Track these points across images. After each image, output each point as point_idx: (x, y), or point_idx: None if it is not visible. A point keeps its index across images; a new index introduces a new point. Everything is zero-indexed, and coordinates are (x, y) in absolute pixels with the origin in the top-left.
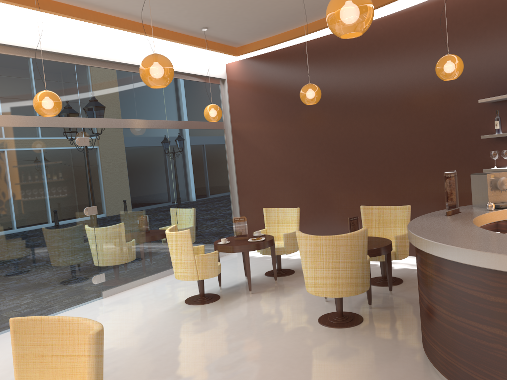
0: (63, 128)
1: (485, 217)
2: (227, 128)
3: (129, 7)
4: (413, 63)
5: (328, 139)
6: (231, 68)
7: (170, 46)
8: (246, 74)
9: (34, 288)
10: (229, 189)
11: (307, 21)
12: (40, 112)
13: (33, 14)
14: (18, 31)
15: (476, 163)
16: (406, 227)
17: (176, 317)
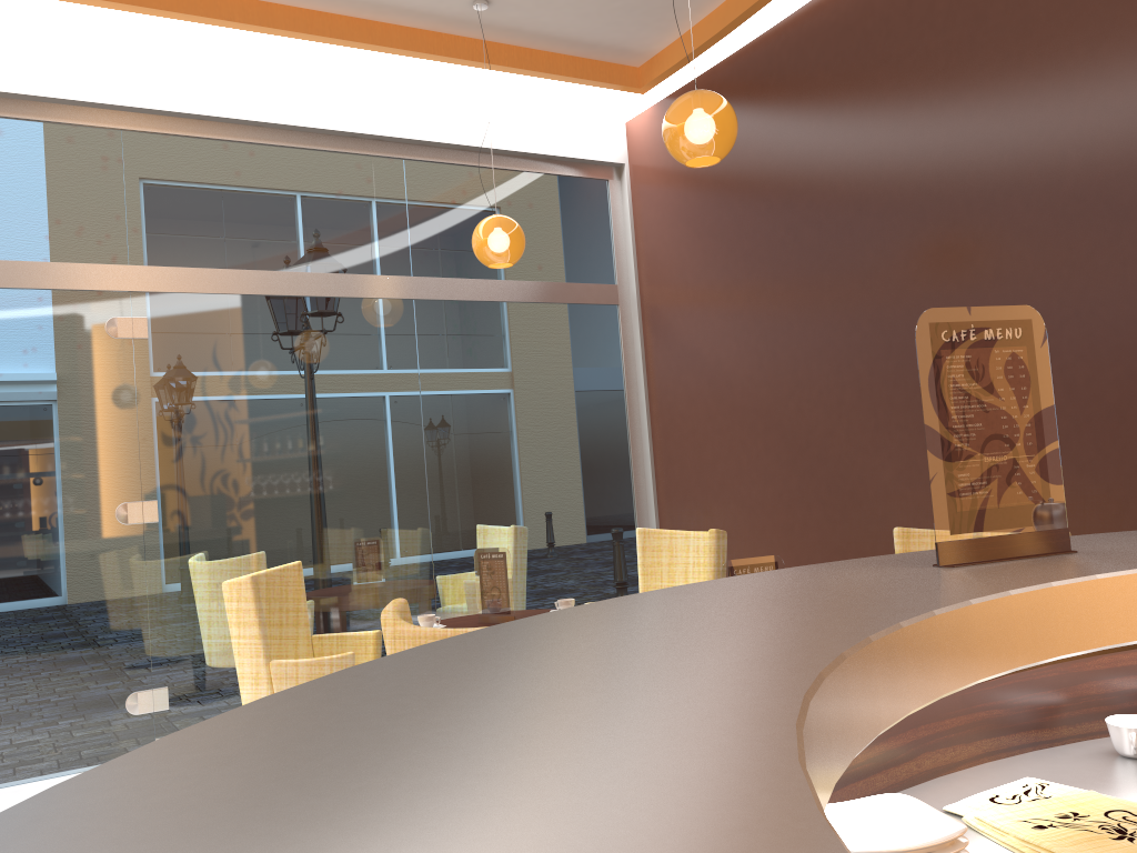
0: (68, 293)
1: None
2: (629, 303)
3: None
4: None
5: (874, 306)
6: (637, 132)
7: (420, 74)
8: None
9: None
10: (631, 475)
11: None
12: None
13: None
14: None
15: None
16: None
17: None
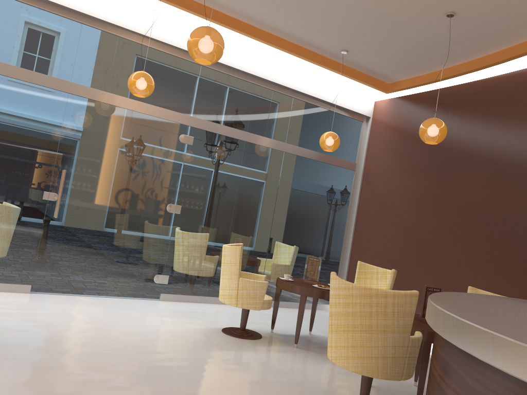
0: (170, 122)
1: None
2: (358, 171)
3: (258, 13)
4: None
5: (465, 202)
6: (379, 106)
7: (308, 68)
8: (392, 114)
9: (94, 263)
10: (343, 237)
11: (468, 56)
12: (131, 89)
13: (169, 9)
14: (153, 23)
15: None
16: None
17: (196, 337)
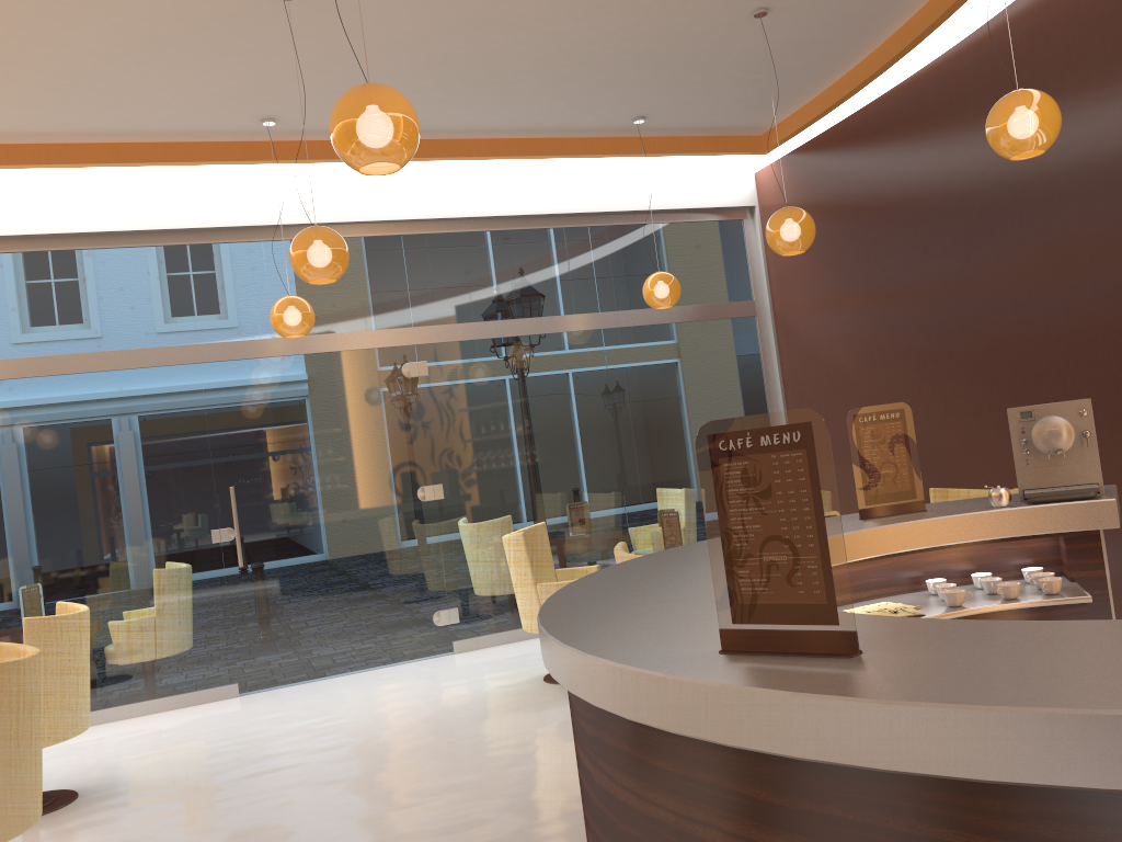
0: (378, 350)
1: (951, 527)
2: (764, 313)
3: (455, 120)
4: (1081, 107)
5: (938, 322)
6: (763, 181)
7: (597, 165)
8: (787, 189)
9: (325, 622)
10: None
11: (858, 52)
12: (278, 332)
13: (312, 168)
14: (296, 200)
15: None
16: None
17: (492, 700)
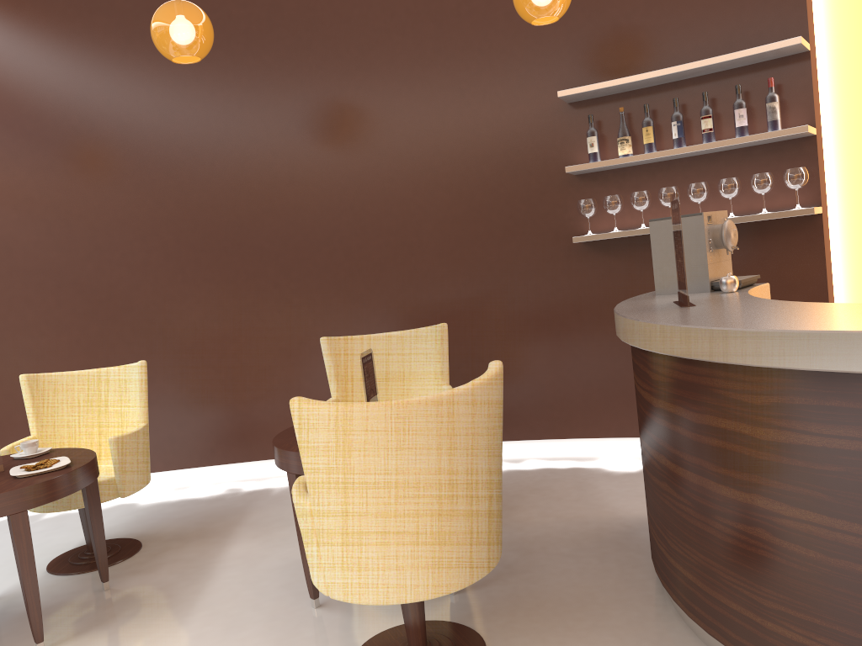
0: None
1: None
2: None
3: None
4: (390, 16)
5: (180, 191)
6: None
7: None
8: None
9: None
10: None
11: None
12: None
13: None
14: None
15: (541, 230)
16: (442, 375)
17: None
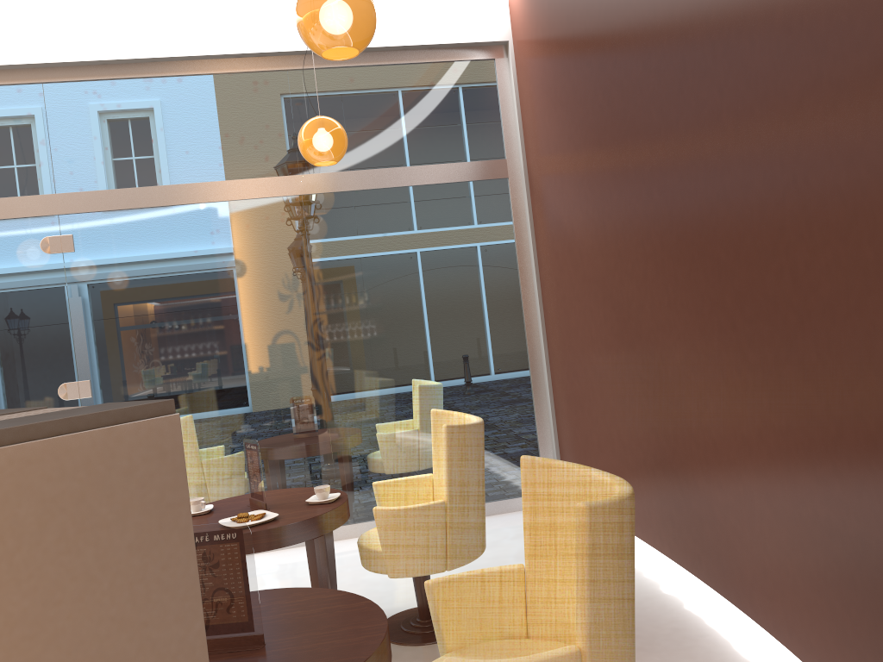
0: (10, 221)
1: None
2: (519, 175)
3: None
4: None
5: (659, 172)
6: (514, 7)
7: None
8: (531, 13)
9: None
10: (524, 337)
11: None
12: None
13: None
14: None
15: None
16: (577, 622)
17: None
